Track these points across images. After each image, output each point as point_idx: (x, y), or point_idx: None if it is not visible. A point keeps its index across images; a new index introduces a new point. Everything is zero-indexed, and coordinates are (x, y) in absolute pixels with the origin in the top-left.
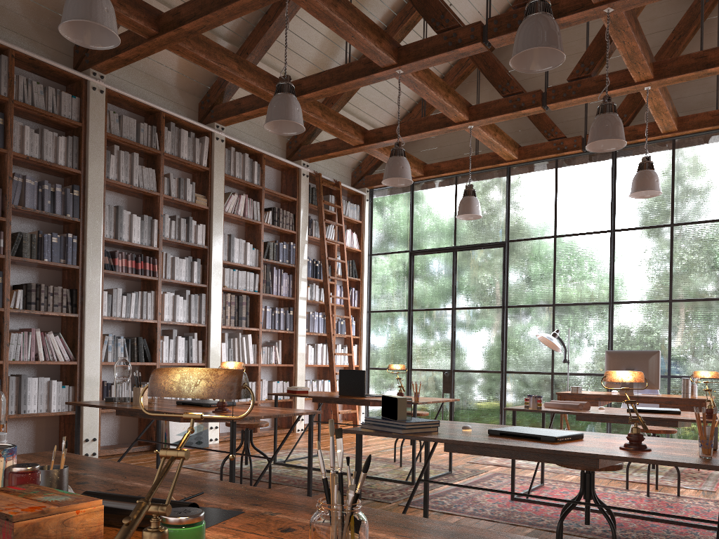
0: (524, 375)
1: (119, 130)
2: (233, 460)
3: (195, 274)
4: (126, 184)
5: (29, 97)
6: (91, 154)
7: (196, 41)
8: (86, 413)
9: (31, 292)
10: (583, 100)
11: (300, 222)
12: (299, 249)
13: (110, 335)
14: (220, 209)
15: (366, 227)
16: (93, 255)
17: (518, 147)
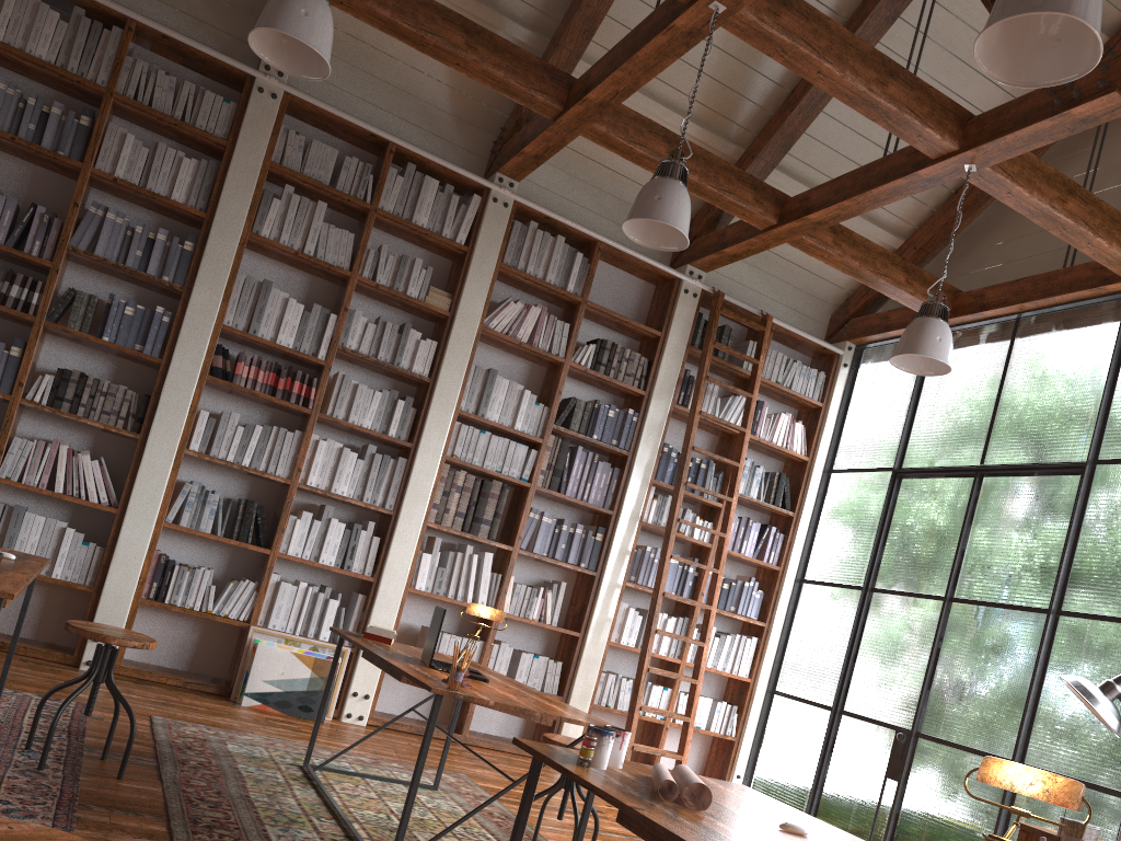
0: None
1: (300, 163)
2: None
3: (395, 422)
4: (288, 248)
5: (147, 94)
6: (228, 190)
7: None
8: (107, 594)
9: (70, 383)
10: None
11: (658, 375)
12: (643, 424)
13: (196, 484)
14: (473, 320)
15: (832, 415)
16: (189, 347)
17: None
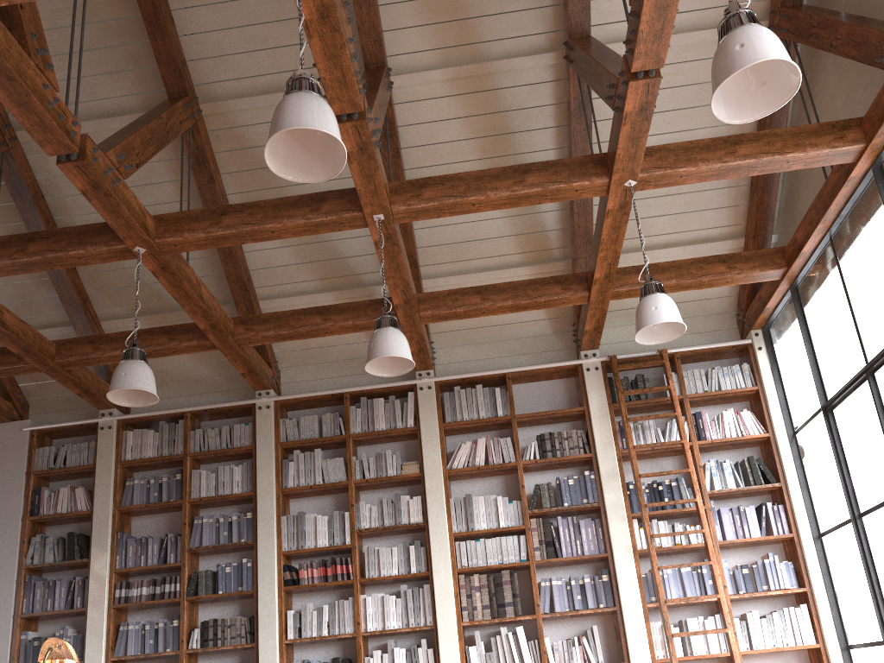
0: None
1: (297, 434)
2: None
3: (412, 562)
4: (305, 486)
5: (205, 444)
6: (260, 471)
7: (260, 323)
8: None
9: (209, 628)
10: (657, 10)
11: (594, 436)
12: (600, 477)
13: (298, 661)
14: (437, 469)
15: (770, 390)
16: (265, 575)
17: (860, 123)
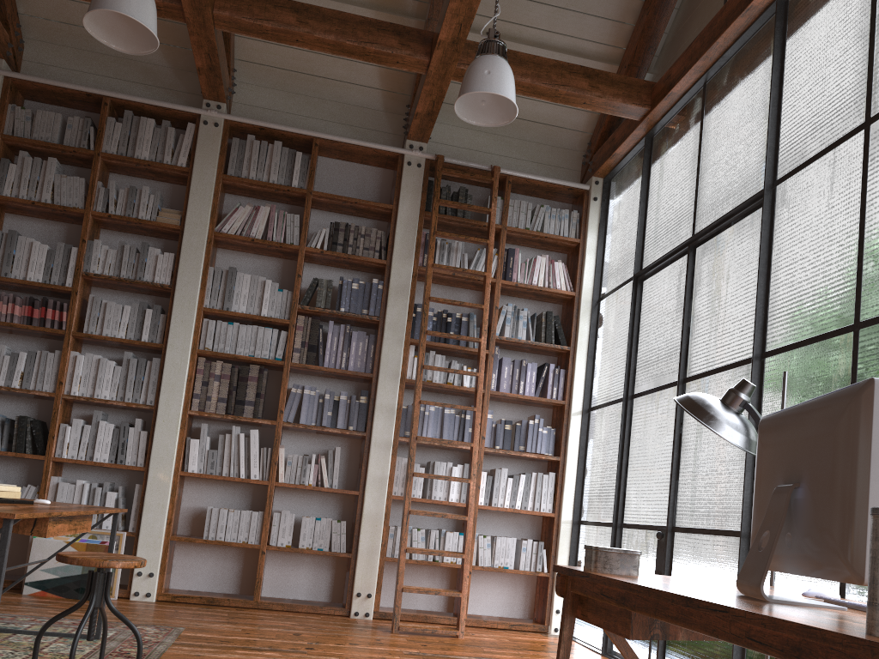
0: None
1: (29, 131)
2: None
3: (146, 328)
4: (25, 201)
5: None
6: None
7: None
8: None
9: None
10: None
11: (395, 243)
12: (388, 289)
13: None
14: (201, 227)
15: (591, 248)
16: None
17: None
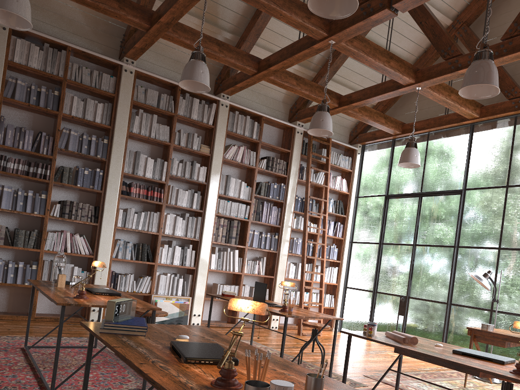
0: (466, 309)
1: (144, 99)
2: (59, 335)
3: (194, 202)
4: (144, 136)
5: (79, 77)
6: (119, 115)
7: (182, 31)
8: None
9: (66, 206)
10: (515, 56)
11: (291, 168)
12: (288, 189)
13: (121, 240)
14: (220, 156)
15: (356, 174)
16: (113, 184)
17: (480, 107)
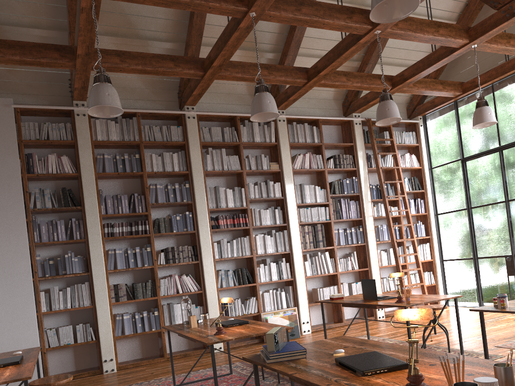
0: None
1: (210, 138)
2: (214, 371)
3: (277, 218)
4: (219, 171)
5: (152, 136)
6: (192, 159)
7: (232, 67)
8: None
9: (169, 252)
10: None
11: (358, 160)
12: (360, 180)
13: (222, 270)
14: (289, 168)
15: (423, 147)
16: (202, 222)
17: None
